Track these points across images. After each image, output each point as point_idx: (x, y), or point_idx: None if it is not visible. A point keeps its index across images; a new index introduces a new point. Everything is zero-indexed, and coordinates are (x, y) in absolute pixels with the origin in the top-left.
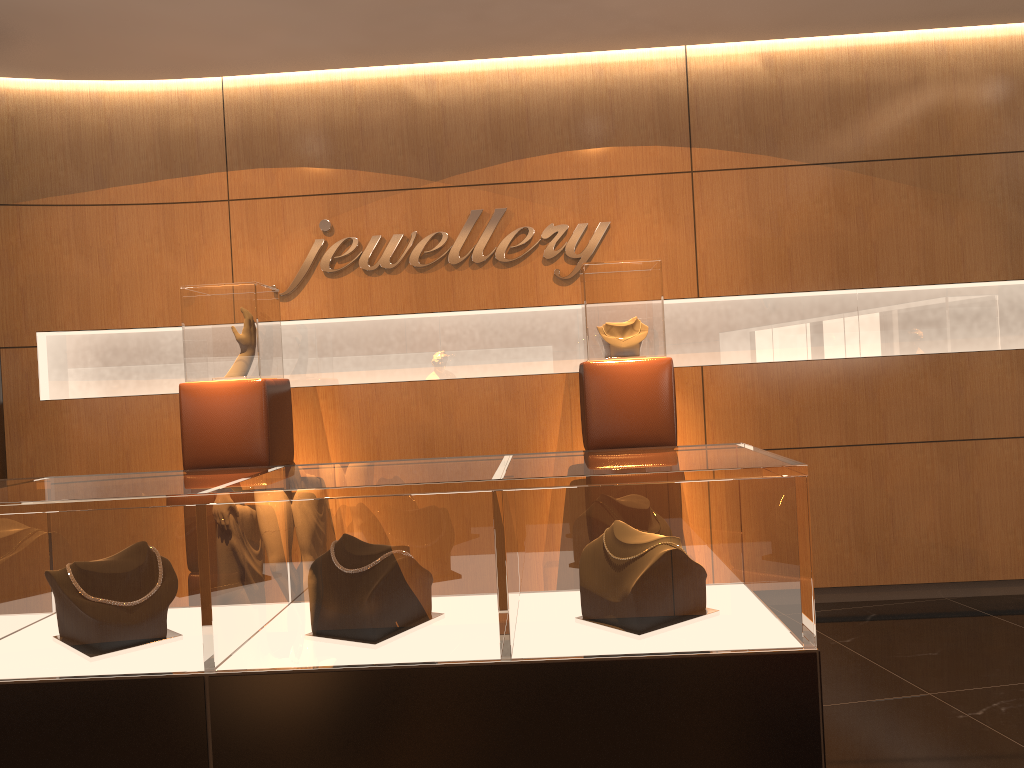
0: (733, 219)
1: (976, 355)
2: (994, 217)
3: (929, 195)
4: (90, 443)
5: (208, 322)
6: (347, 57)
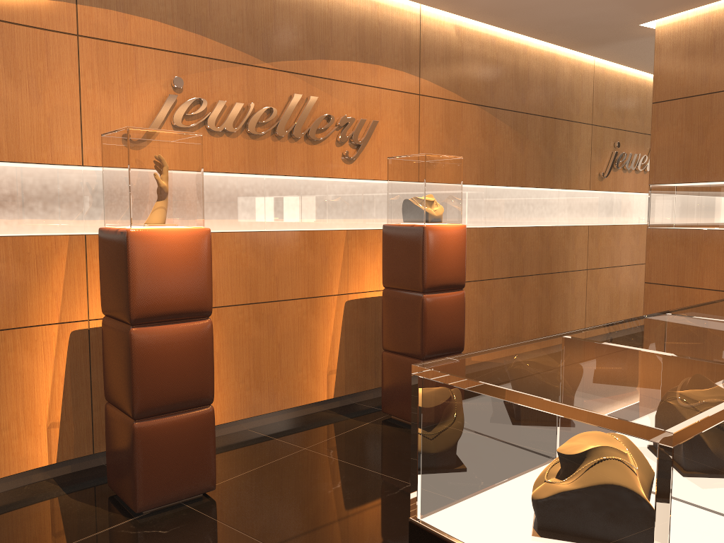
0: (437, 132)
1: (527, 228)
2: (537, 152)
3: (516, 134)
4: None
5: (156, 168)
6: None
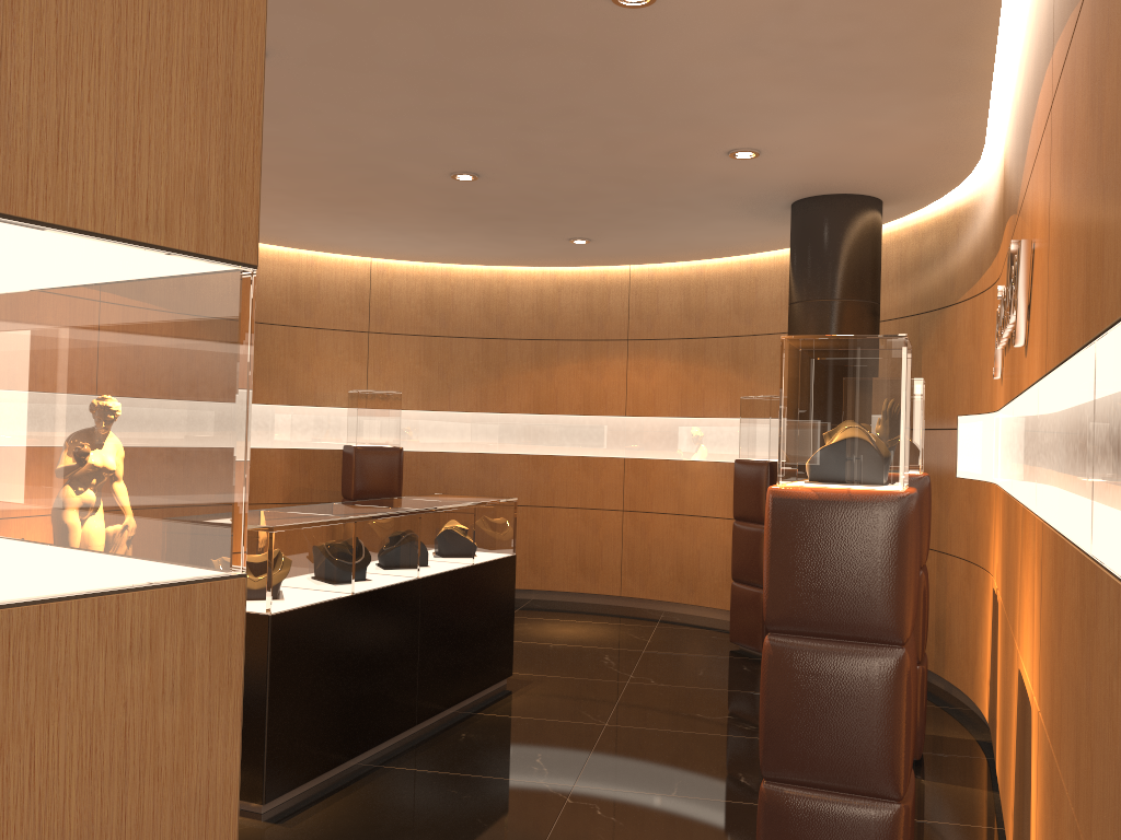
0: (1058, 190)
1: None
2: None
3: None
4: (967, 522)
5: None
6: (951, 96)
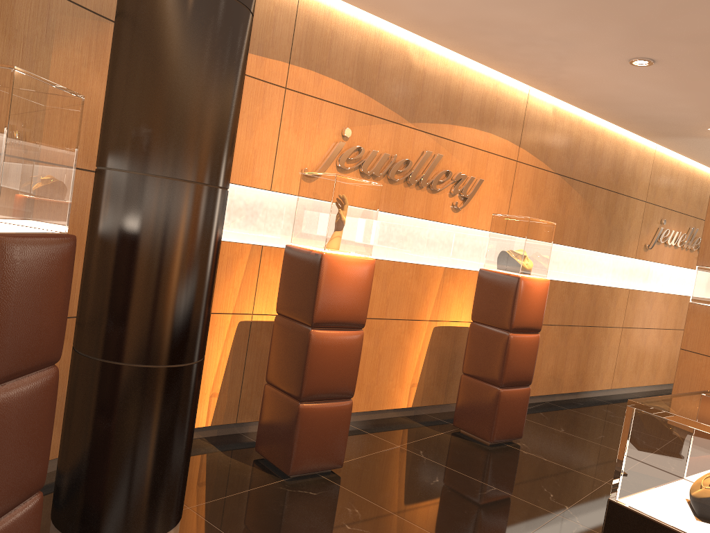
0: (525, 193)
1: (580, 285)
2: (599, 220)
3: (585, 203)
4: None
5: (348, 207)
6: (408, 20)
